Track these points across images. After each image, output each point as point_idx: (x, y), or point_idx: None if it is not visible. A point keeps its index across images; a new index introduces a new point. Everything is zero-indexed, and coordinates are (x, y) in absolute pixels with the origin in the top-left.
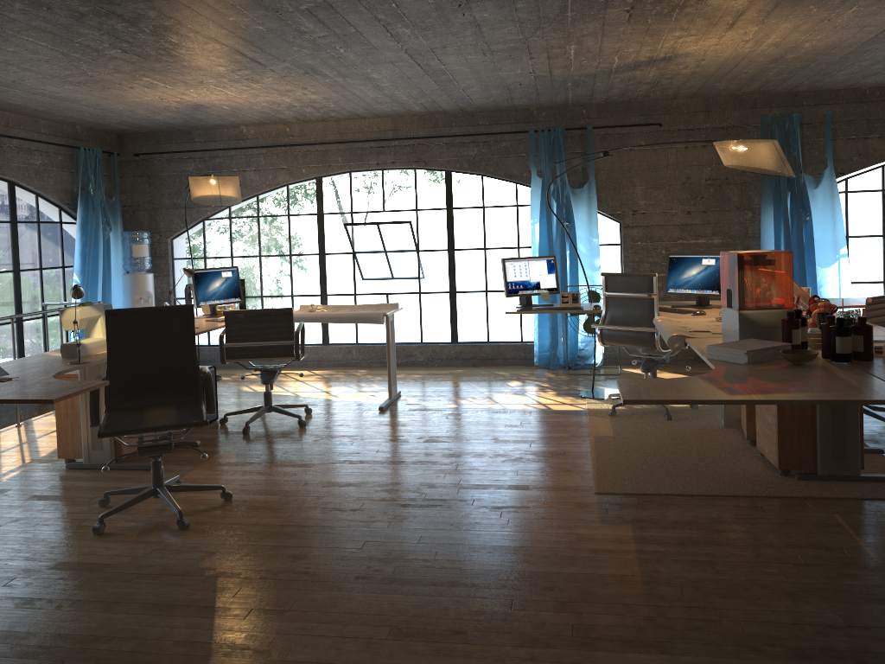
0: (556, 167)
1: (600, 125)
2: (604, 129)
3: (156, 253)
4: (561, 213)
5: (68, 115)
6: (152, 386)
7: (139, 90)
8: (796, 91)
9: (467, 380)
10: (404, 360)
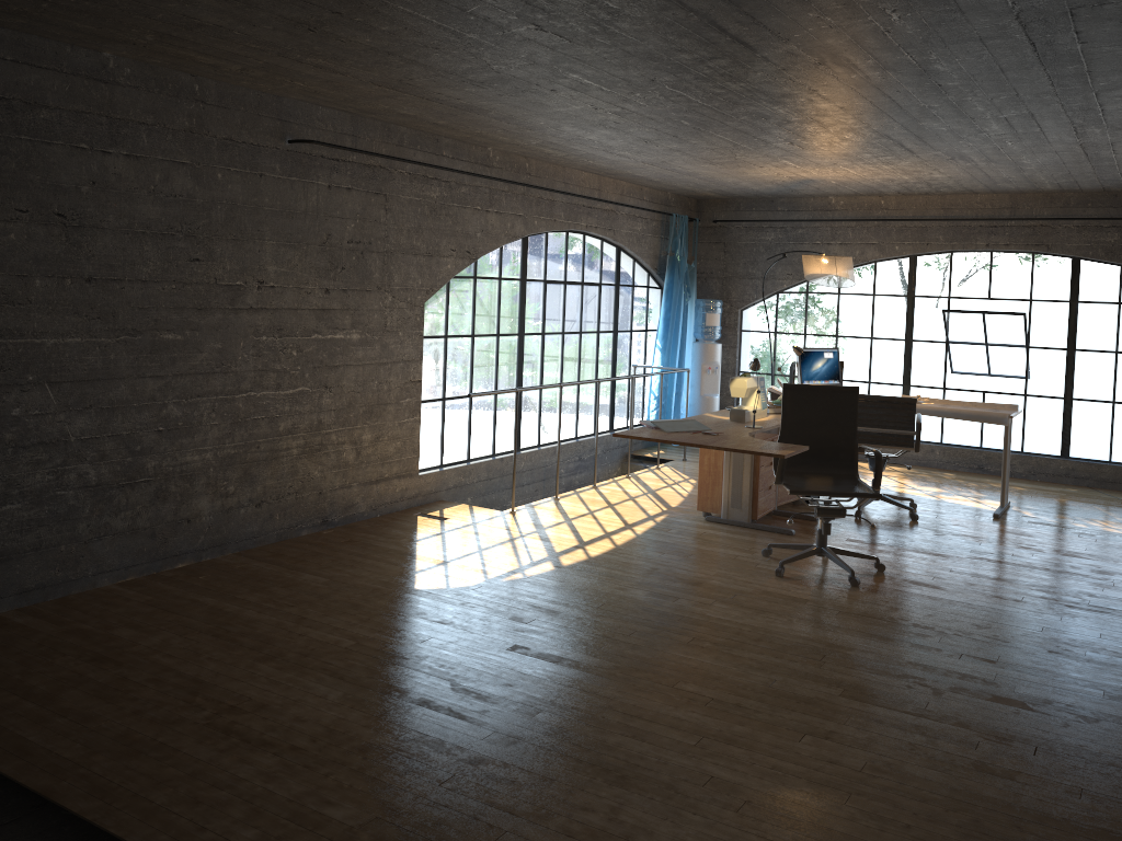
0: None
1: None
2: None
3: (725, 323)
4: None
5: (672, 184)
6: (813, 456)
7: (766, 168)
8: None
9: (1086, 502)
10: (999, 469)
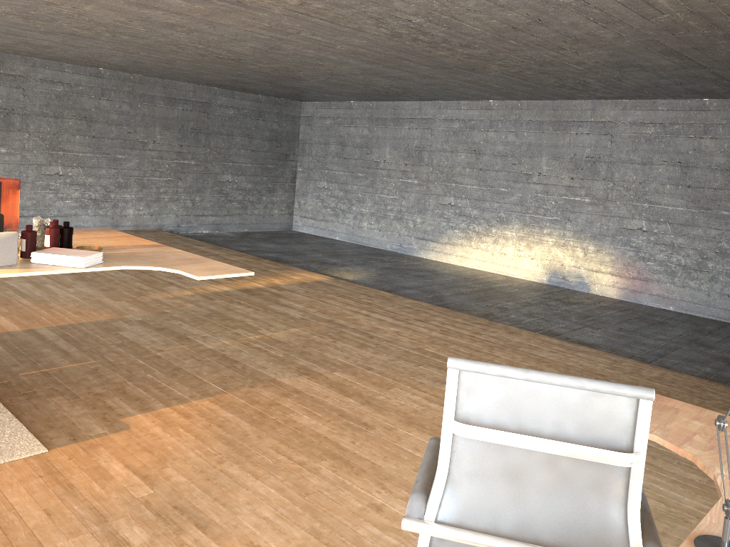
0: None
1: None
2: None
3: None
4: None
5: None
6: None
7: None
8: None
9: None
10: None
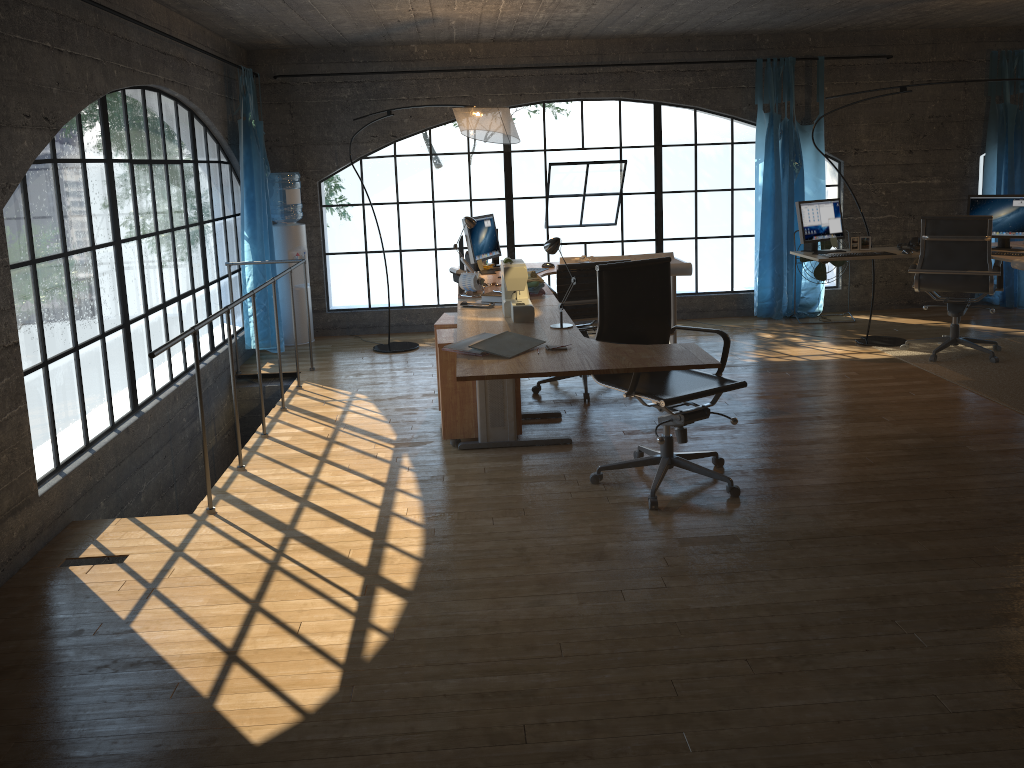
0: (783, 101)
1: (825, 56)
2: (830, 60)
3: (302, 200)
4: (790, 152)
5: (250, 25)
6: None
7: None
8: (1022, 25)
9: (709, 335)
10: None
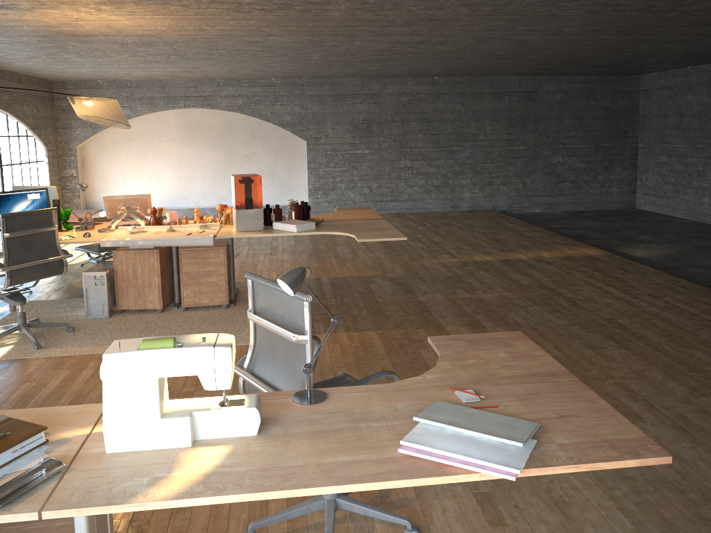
0: None
1: None
2: None
3: None
4: None
5: None
6: None
7: None
8: None
9: None
10: None
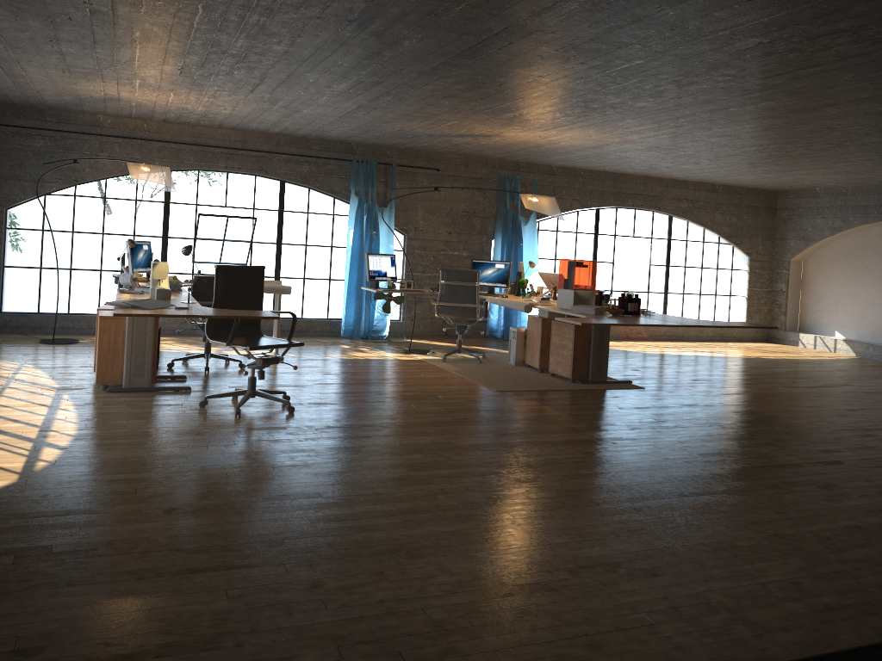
0: (368, 189)
1: (398, 164)
2: (401, 167)
3: None
4: (371, 224)
5: None
6: (233, 322)
7: (104, 84)
8: (518, 161)
9: (306, 344)
10: None
